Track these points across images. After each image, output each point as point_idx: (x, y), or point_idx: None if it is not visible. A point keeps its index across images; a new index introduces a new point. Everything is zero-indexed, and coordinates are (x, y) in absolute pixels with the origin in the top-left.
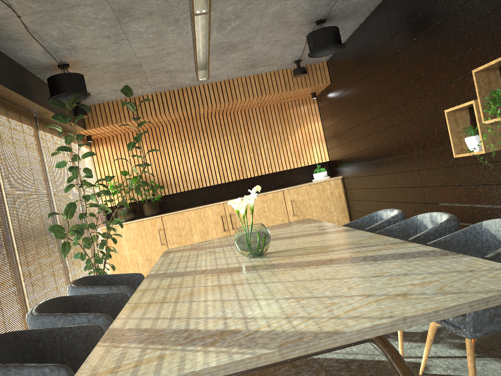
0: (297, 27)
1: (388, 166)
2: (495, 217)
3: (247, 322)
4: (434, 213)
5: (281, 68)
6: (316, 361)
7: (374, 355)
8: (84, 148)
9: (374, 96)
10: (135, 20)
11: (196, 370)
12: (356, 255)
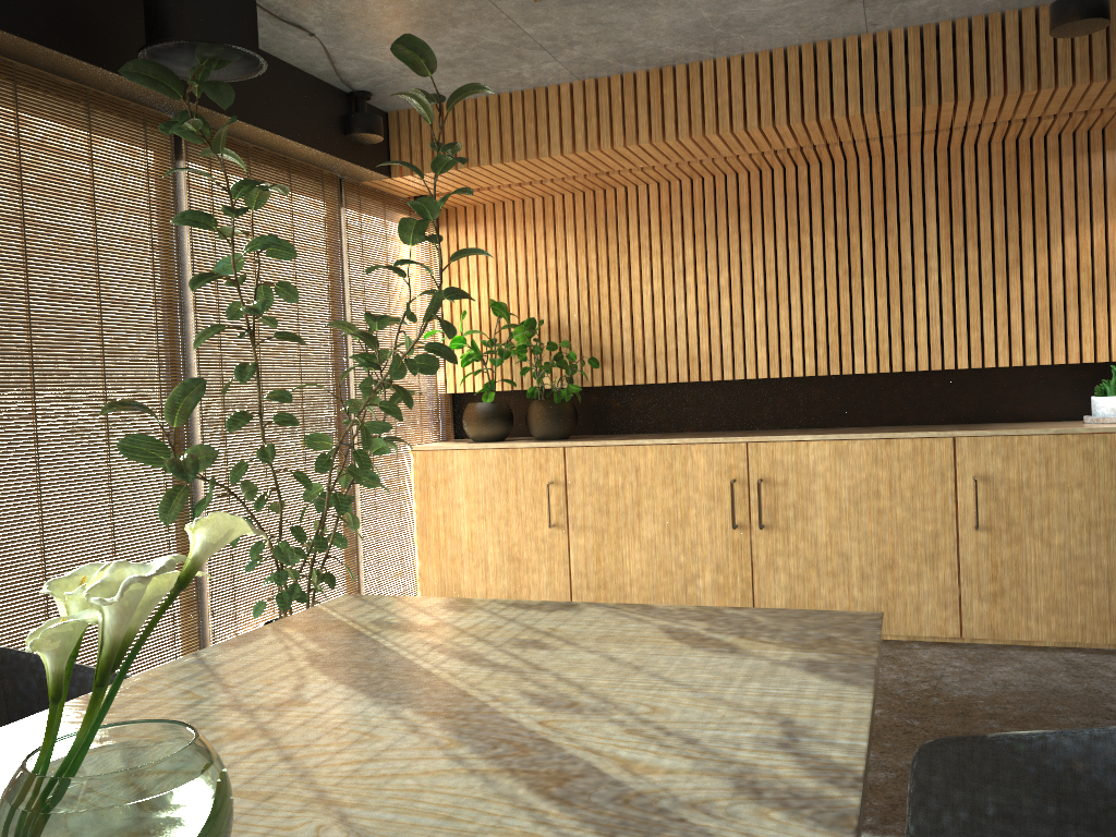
0: None
1: None
2: None
3: None
4: None
5: (1014, 2)
6: None
7: None
8: None
9: None
10: None
11: None
12: None
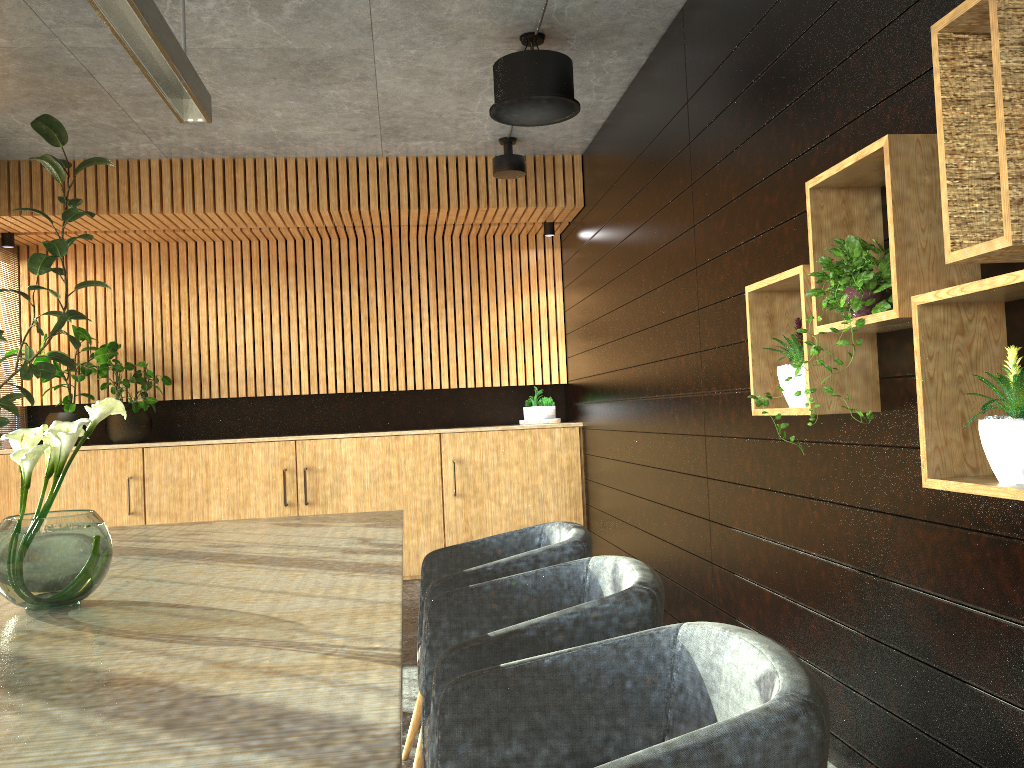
0: (477, 43)
1: (655, 414)
2: (835, 591)
3: None
4: (623, 562)
5: (473, 151)
6: None
7: None
8: None
9: (647, 242)
10: None
11: None
12: (195, 679)
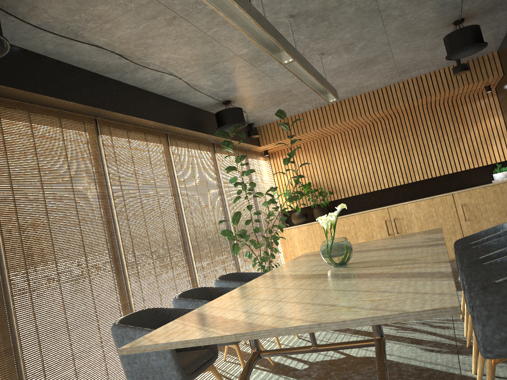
0: (433, 31)
1: None
2: None
3: (249, 316)
4: None
5: (441, 67)
6: (398, 365)
7: (451, 368)
8: (263, 161)
9: None
10: (266, 62)
11: (187, 340)
12: (393, 271)
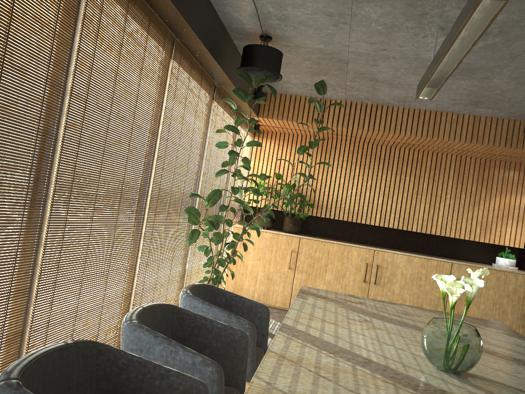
0: None
1: None
2: None
3: None
4: None
5: (509, 117)
6: None
7: None
8: (248, 136)
9: None
10: (372, 1)
11: None
12: None
